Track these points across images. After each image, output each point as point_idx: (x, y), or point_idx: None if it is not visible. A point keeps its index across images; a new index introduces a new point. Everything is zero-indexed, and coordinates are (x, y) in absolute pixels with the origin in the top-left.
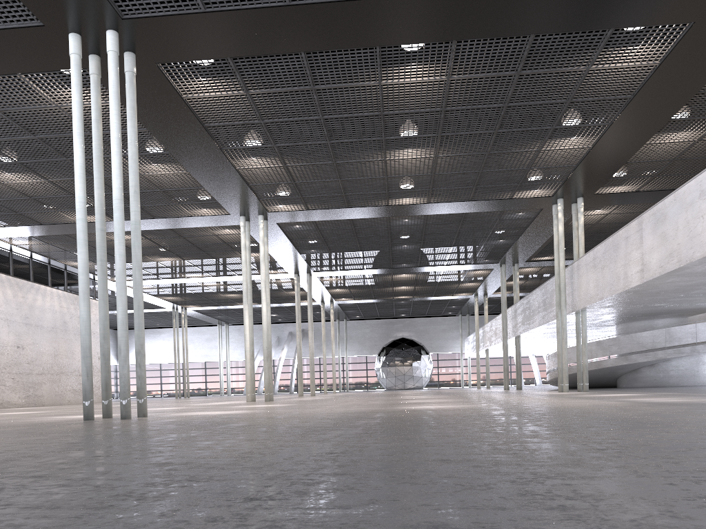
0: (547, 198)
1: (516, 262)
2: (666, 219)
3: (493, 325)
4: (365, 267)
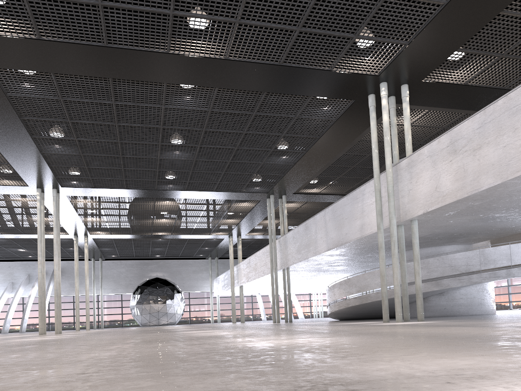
0: (370, 79)
1: (284, 193)
2: None
3: (251, 261)
4: (125, 185)
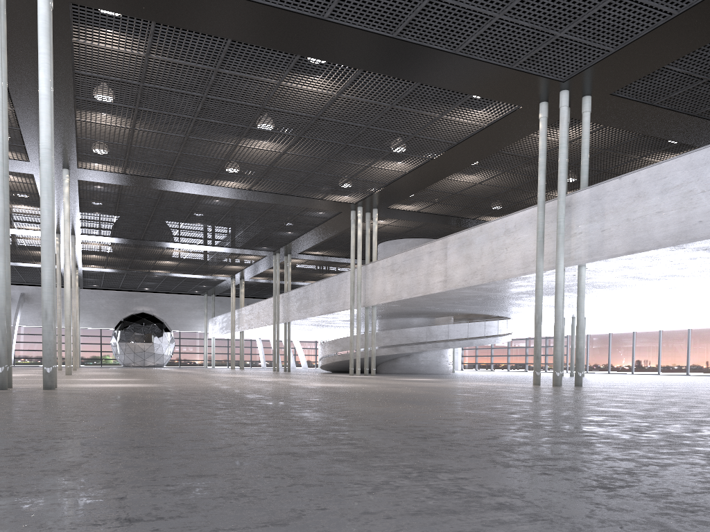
0: (350, 204)
1: (289, 253)
2: (472, 244)
3: (254, 309)
4: (142, 237)
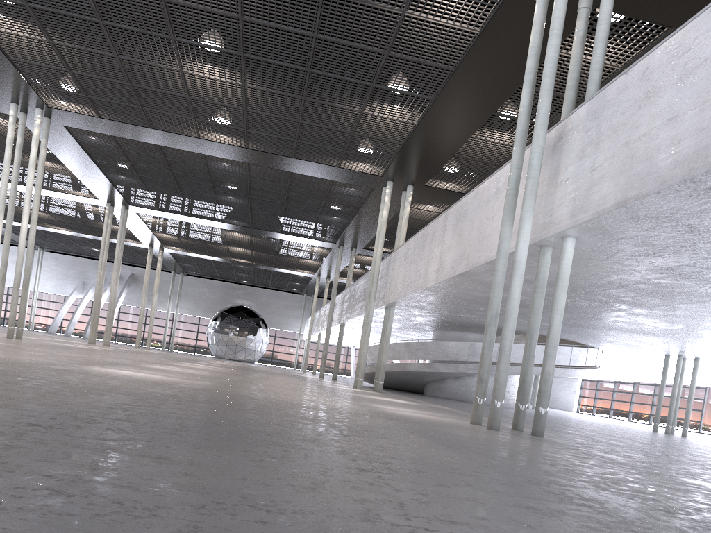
0: (376, 177)
1: (354, 247)
2: (465, 216)
3: (326, 309)
4: (190, 214)
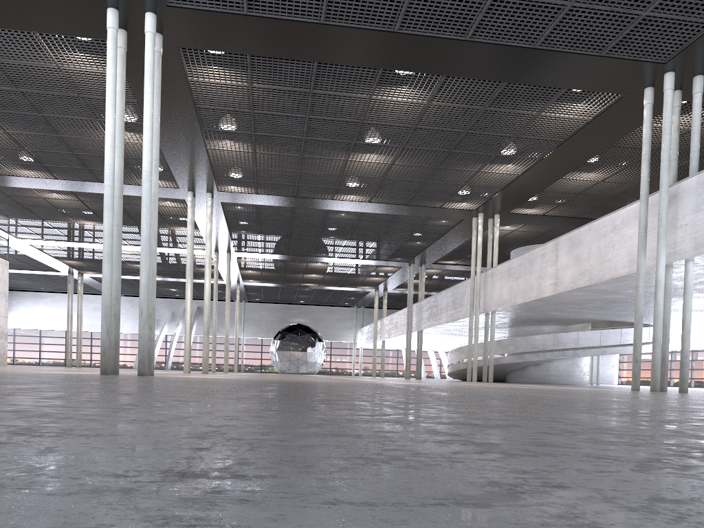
0: (470, 211)
1: (423, 263)
2: (581, 244)
3: (393, 319)
4: (286, 253)
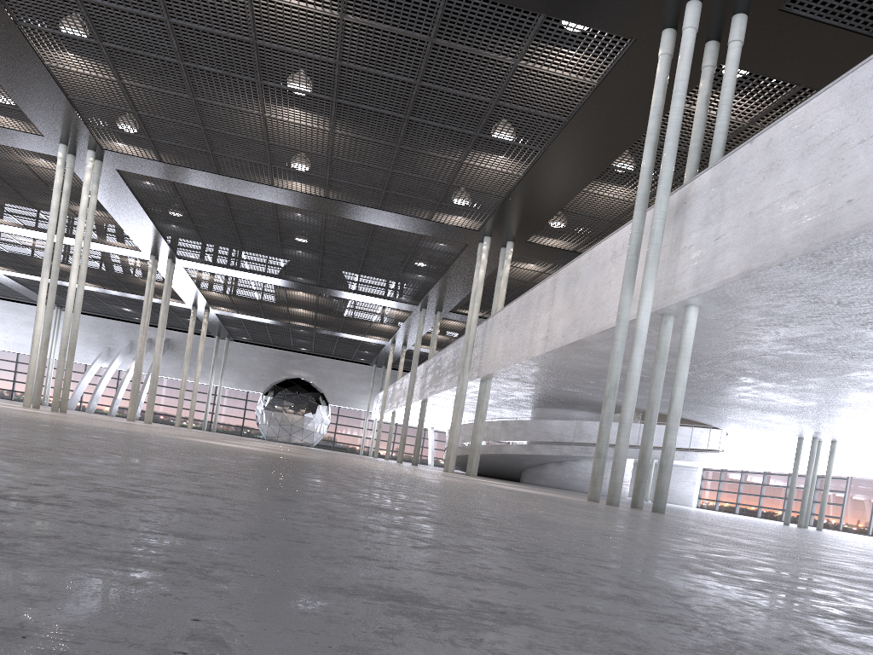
0: (472, 232)
1: (438, 310)
2: (578, 280)
3: (404, 383)
4: (248, 269)
